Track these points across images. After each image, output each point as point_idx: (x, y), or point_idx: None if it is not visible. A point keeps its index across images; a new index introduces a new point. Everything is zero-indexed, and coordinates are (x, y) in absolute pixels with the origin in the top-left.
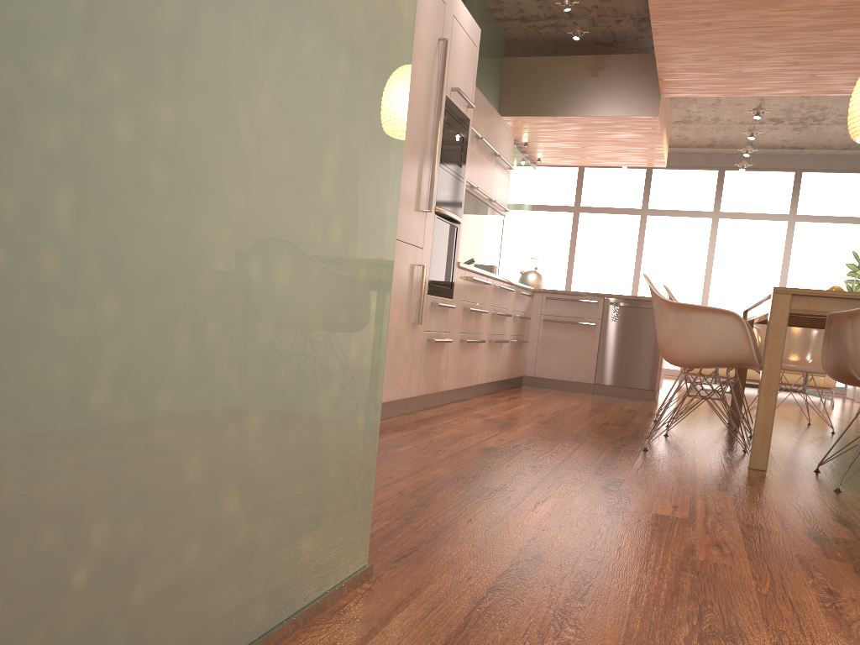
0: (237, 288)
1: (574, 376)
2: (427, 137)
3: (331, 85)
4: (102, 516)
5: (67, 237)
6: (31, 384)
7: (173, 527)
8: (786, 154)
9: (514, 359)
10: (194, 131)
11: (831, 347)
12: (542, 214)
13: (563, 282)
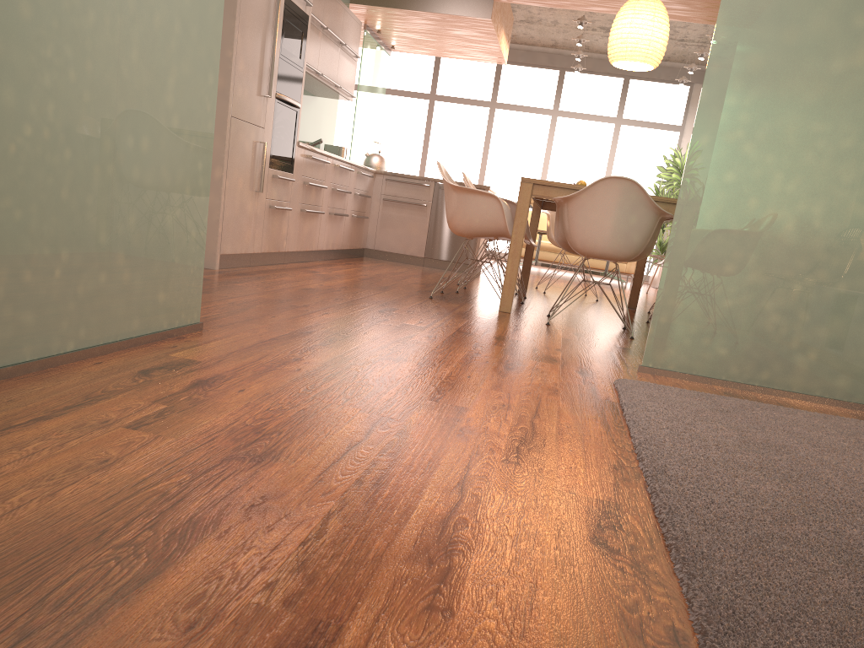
0: (122, 150)
1: (408, 250)
2: (268, 32)
3: (170, 40)
4: (66, 248)
5: (52, 123)
6: (40, 184)
7: (94, 263)
8: None
9: (355, 232)
10: (101, 73)
11: (560, 224)
12: (401, 99)
13: (418, 167)
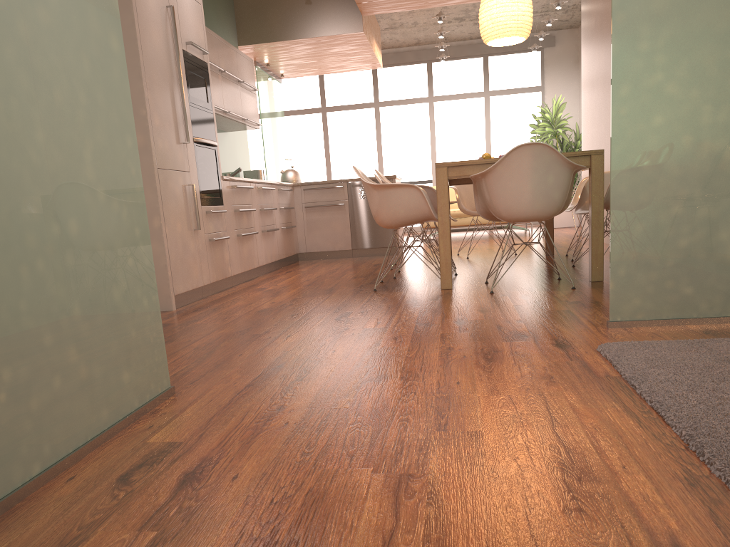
0: (49, 240)
1: (336, 246)
2: (174, 85)
3: (77, 112)
4: (6, 366)
5: None
6: None
7: (43, 370)
8: (474, 43)
9: (287, 242)
10: (5, 164)
11: (479, 198)
12: (297, 118)
13: (325, 171)
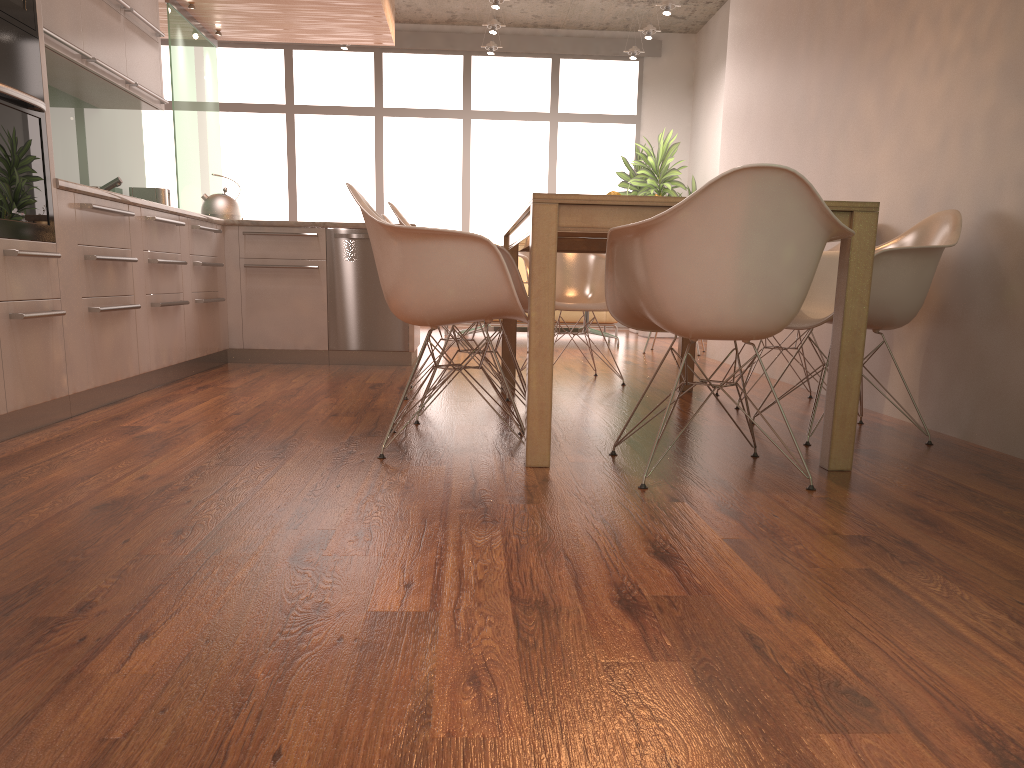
0: None
1: (301, 342)
2: None
3: None
4: None
5: None
6: None
7: None
8: (540, 34)
9: (206, 328)
10: None
11: (616, 279)
12: (244, 117)
13: (286, 211)
